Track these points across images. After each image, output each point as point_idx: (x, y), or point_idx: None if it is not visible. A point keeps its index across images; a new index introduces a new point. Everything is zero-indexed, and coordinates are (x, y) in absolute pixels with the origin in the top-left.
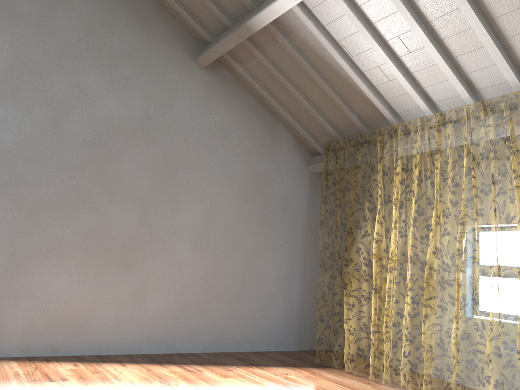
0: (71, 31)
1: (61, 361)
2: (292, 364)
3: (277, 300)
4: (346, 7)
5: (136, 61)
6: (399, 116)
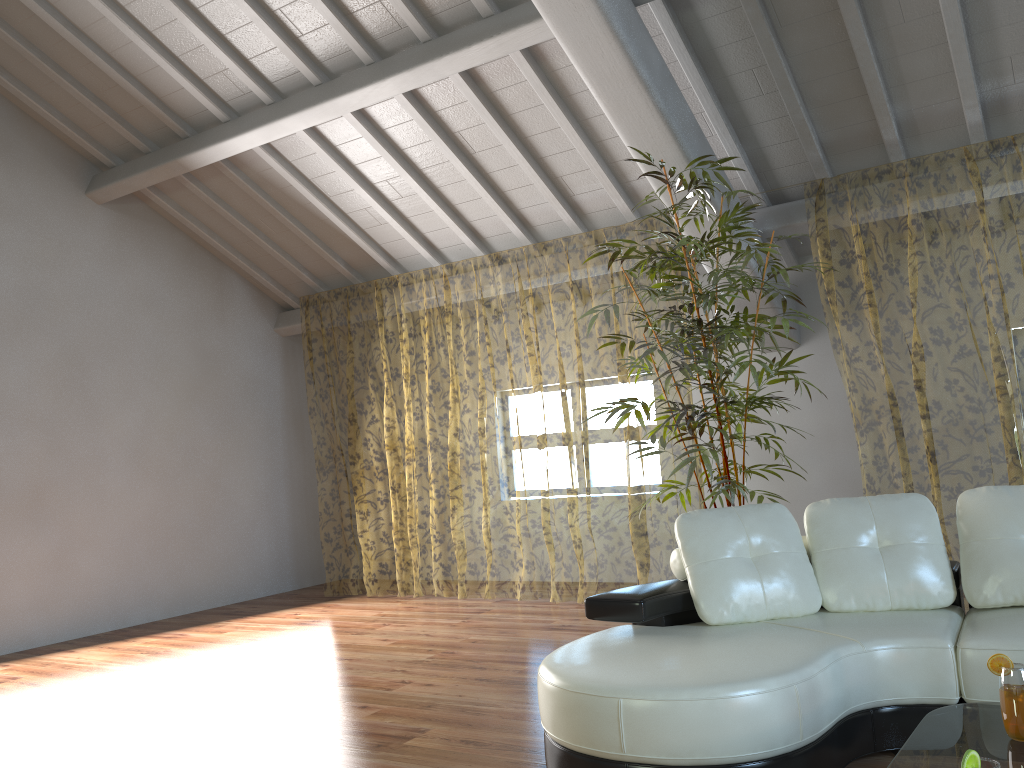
0: None
1: None
2: (297, 604)
3: (259, 527)
4: (320, 148)
5: None
6: (399, 262)
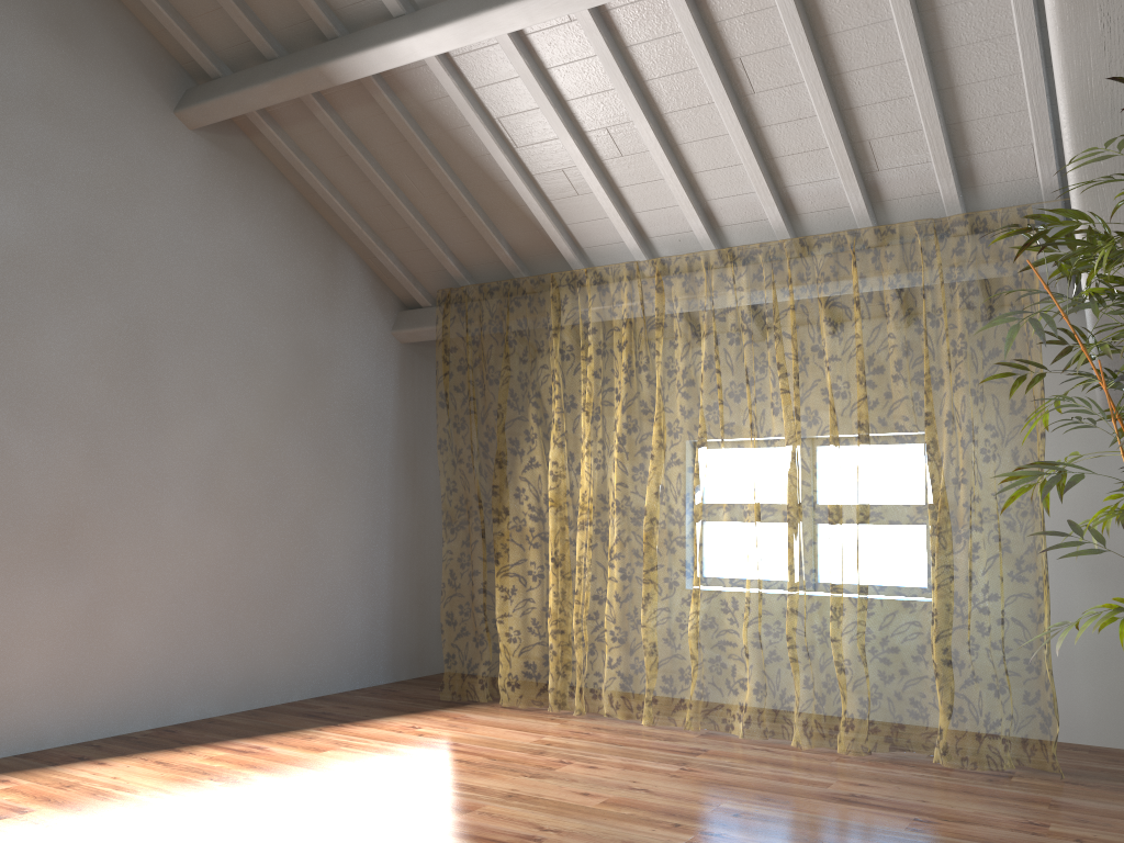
0: None
1: None
2: (406, 709)
3: (352, 595)
4: (526, 69)
5: (56, 110)
6: (585, 253)
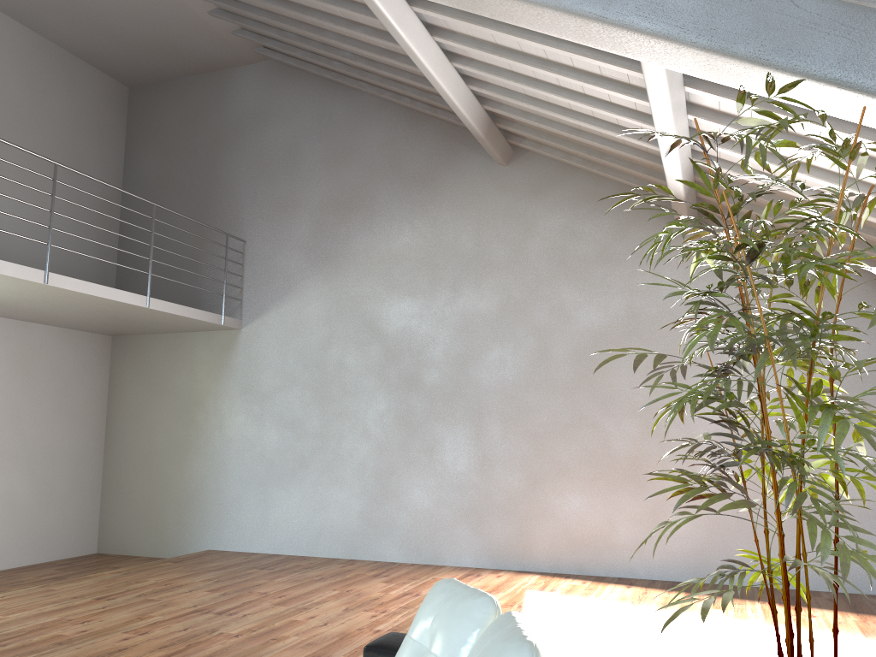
0: (541, 256)
1: (576, 579)
2: (860, 610)
3: None
4: (734, 153)
5: (609, 258)
6: None
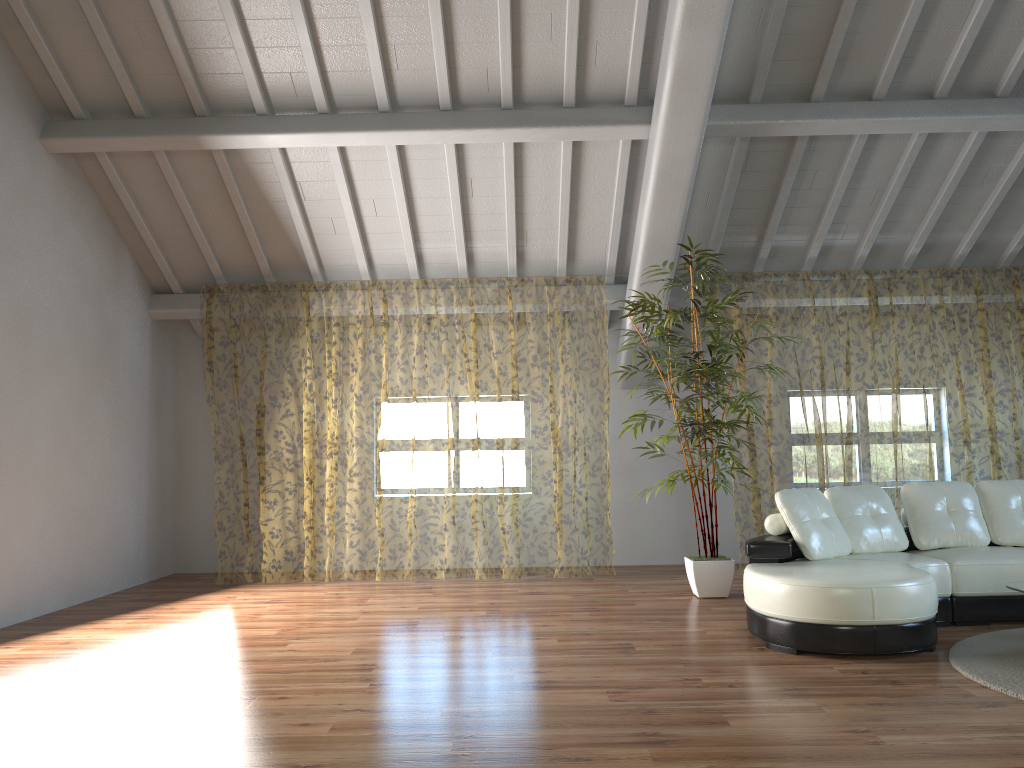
0: None
1: None
2: (201, 591)
3: (129, 515)
4: (338, 160)
5: None
6: (324, 269)
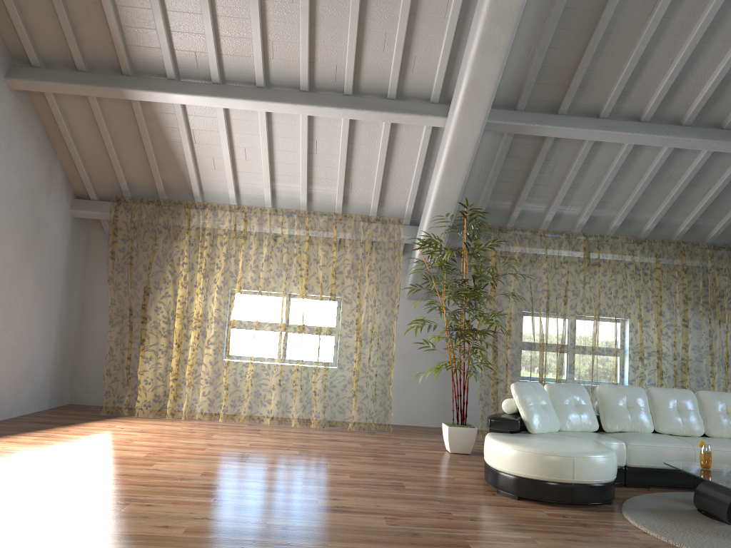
0: None
1: None
2: (89, 419)
3: (40, 358)
4: (223, 117)
5: None
6: (203, 193)
